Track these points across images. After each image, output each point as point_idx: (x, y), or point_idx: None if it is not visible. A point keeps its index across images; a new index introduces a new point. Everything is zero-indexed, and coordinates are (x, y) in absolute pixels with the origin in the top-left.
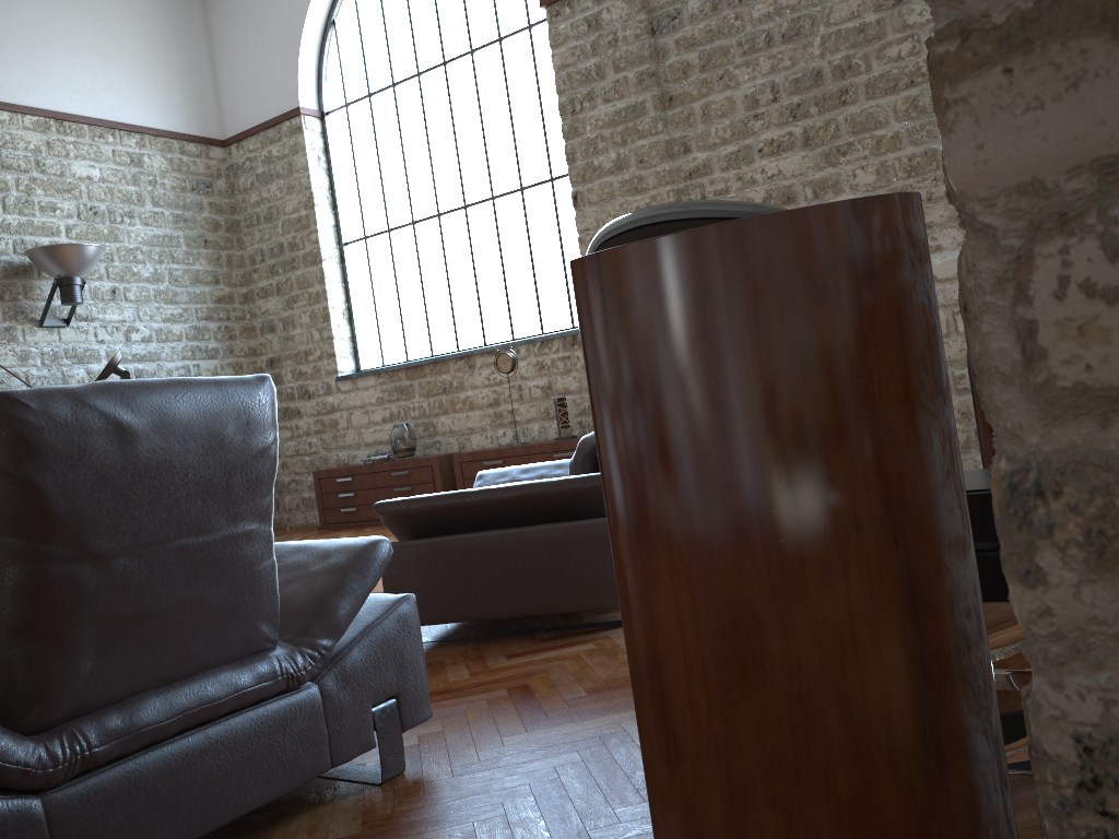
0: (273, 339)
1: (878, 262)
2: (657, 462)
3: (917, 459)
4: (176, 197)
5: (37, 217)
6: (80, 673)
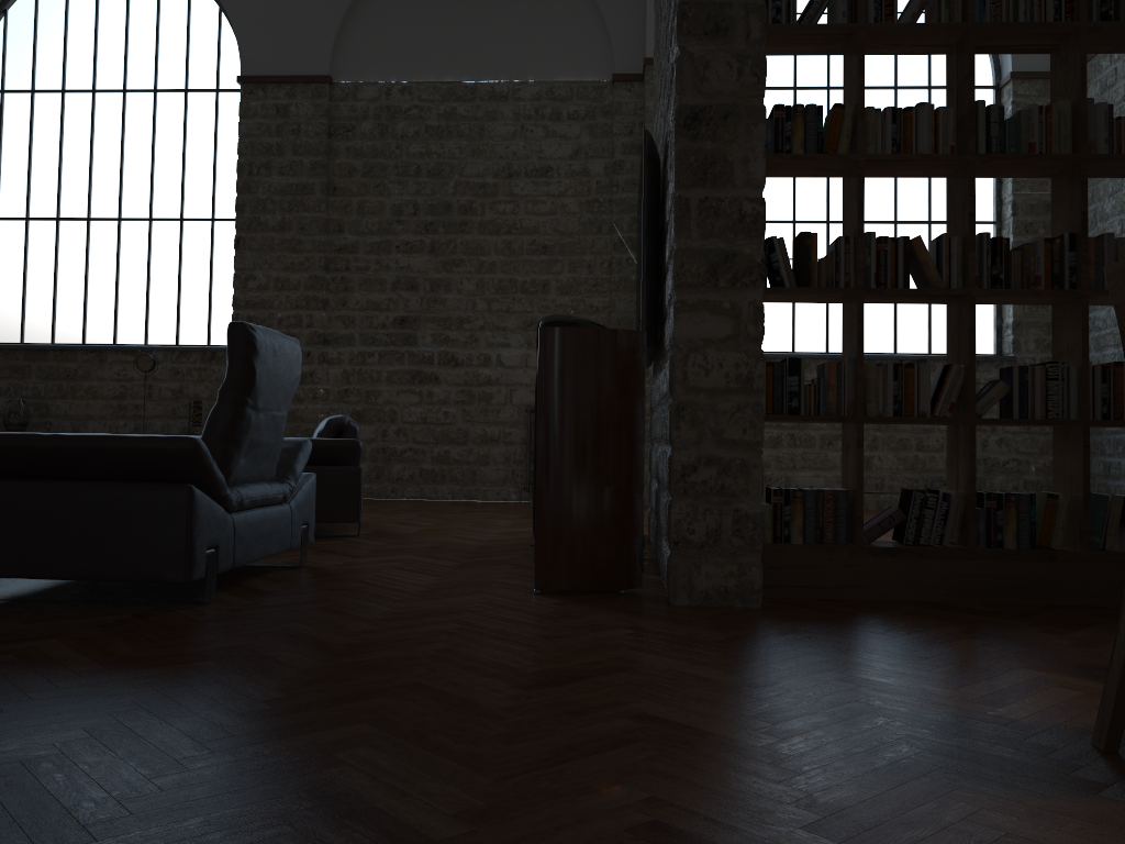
0: None
1: (635, 349)
2: (562, 397)
3: (637, 408)
4: None
5: None
6: (239, 464)
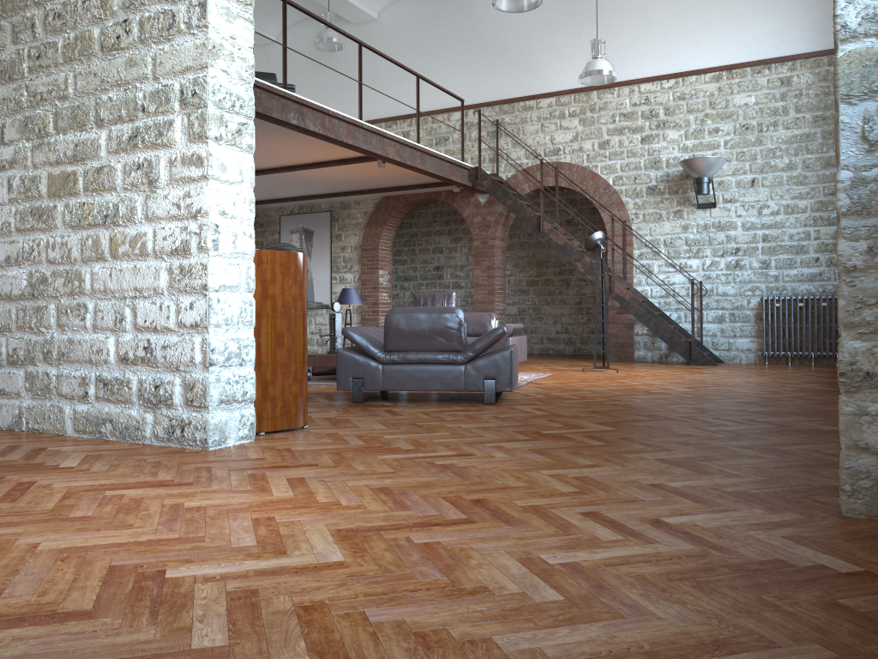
0: None
1: None
2: None
3: None
4: (817, 102)
5: (705, 139)
6: None
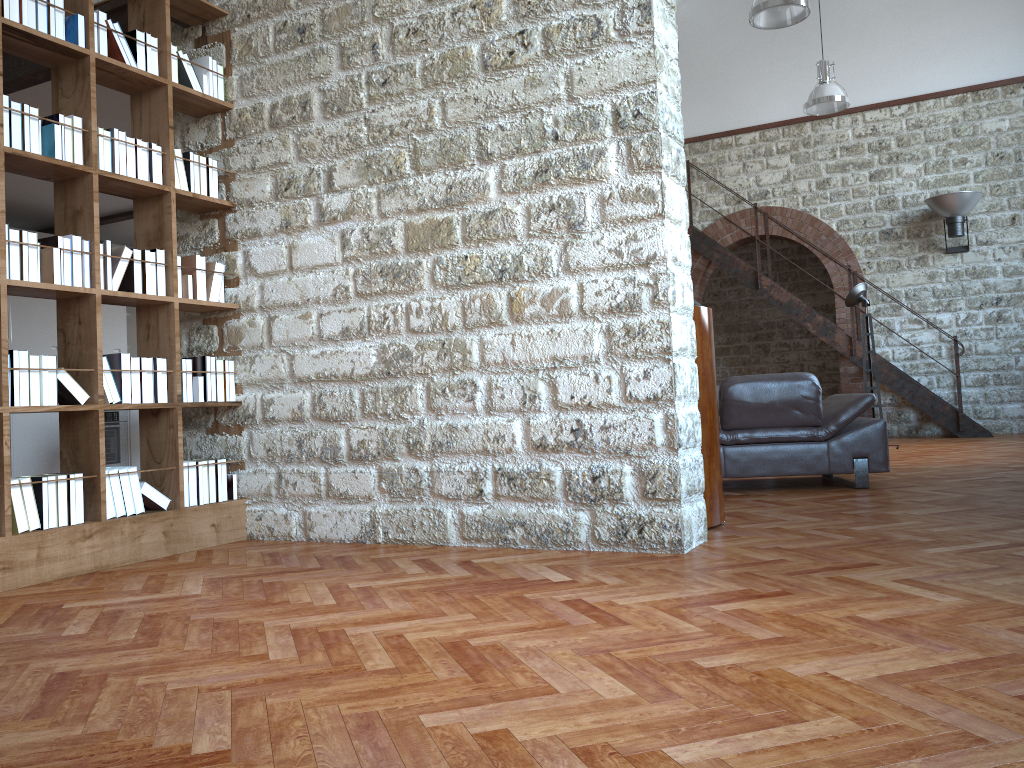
0: None
1: None
2: None
3: None
4: None
5: (950, 172)
6: None
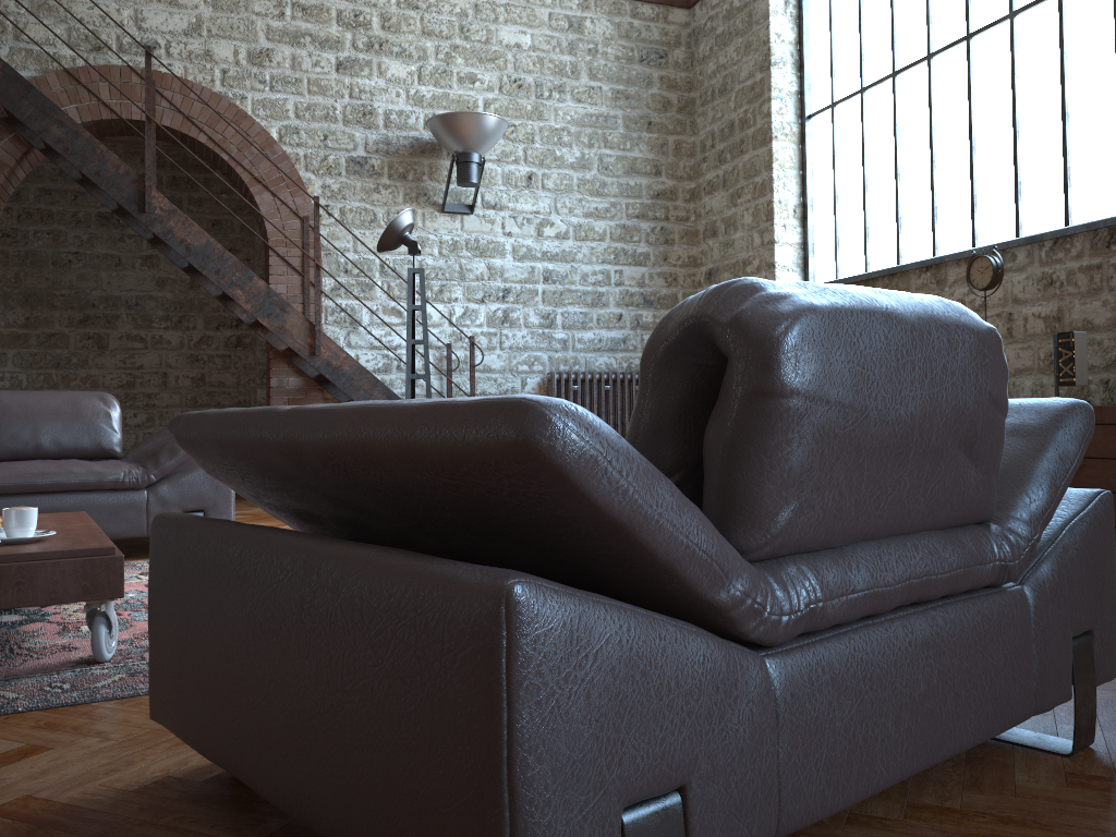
0: (714, 245)
1: None
2: None
3: None
4: (619, 69)
5: (454, 90)
6: None
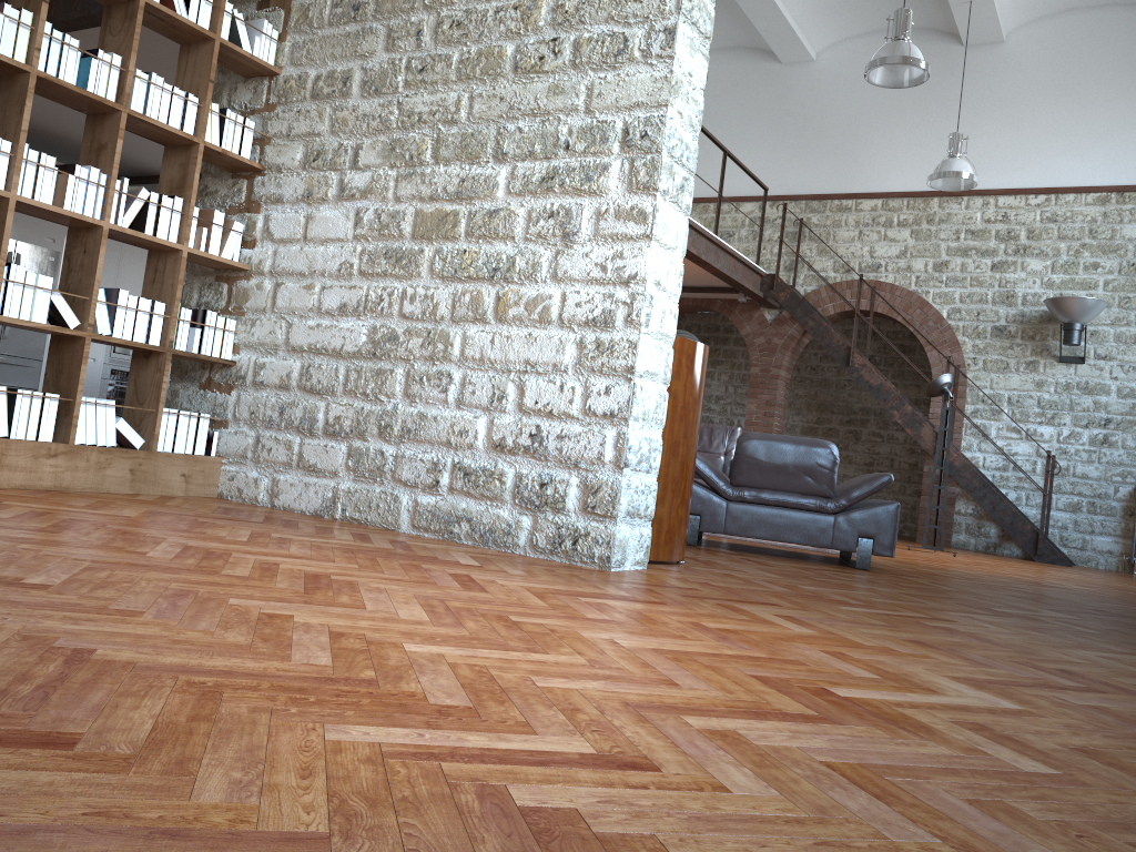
0: None
1: None
2: None
3: None
4: None
5: (1079, 275)
6: None
